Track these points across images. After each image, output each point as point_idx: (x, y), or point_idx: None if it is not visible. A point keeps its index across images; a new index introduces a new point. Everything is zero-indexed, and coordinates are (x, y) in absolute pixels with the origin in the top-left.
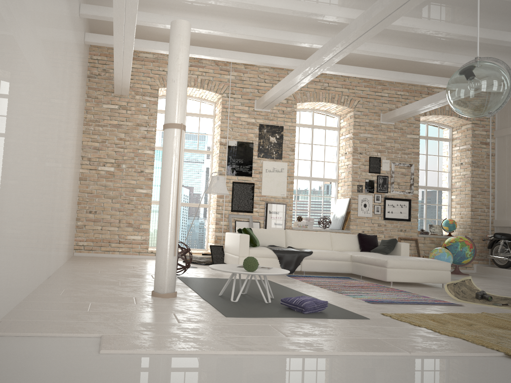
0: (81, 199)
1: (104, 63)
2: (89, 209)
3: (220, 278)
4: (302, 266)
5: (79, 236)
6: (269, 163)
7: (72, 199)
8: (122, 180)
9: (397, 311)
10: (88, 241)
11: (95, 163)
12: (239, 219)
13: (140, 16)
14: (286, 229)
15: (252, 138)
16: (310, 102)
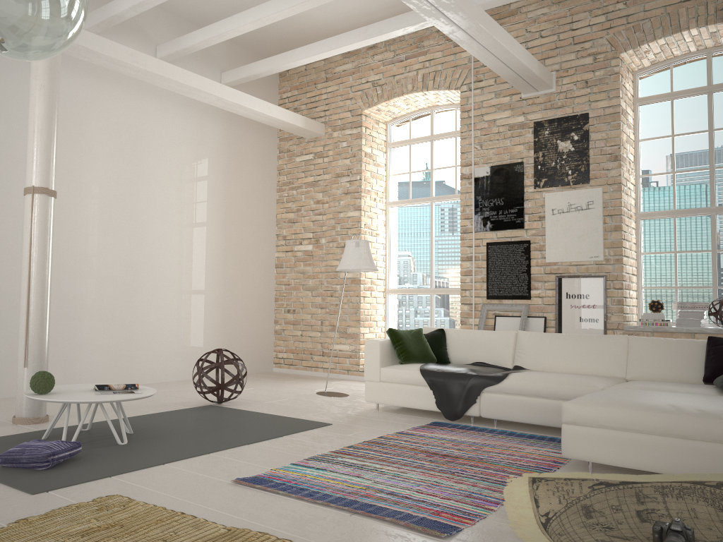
0: (278, 293)
1: (294, 100)
2: (287, 307)
3: (259, 413)
4: (480, 406)
5: (278, 345)
6: (558, 195)
7: (224, 295)
8: (322, 261)
9: (177, 501)
10: (287, 352)
11: (291, 242)
12: (503, 313)
13: (209, 32)
14: (518, 330)
15: (520, 154)
16: (658, 42)
